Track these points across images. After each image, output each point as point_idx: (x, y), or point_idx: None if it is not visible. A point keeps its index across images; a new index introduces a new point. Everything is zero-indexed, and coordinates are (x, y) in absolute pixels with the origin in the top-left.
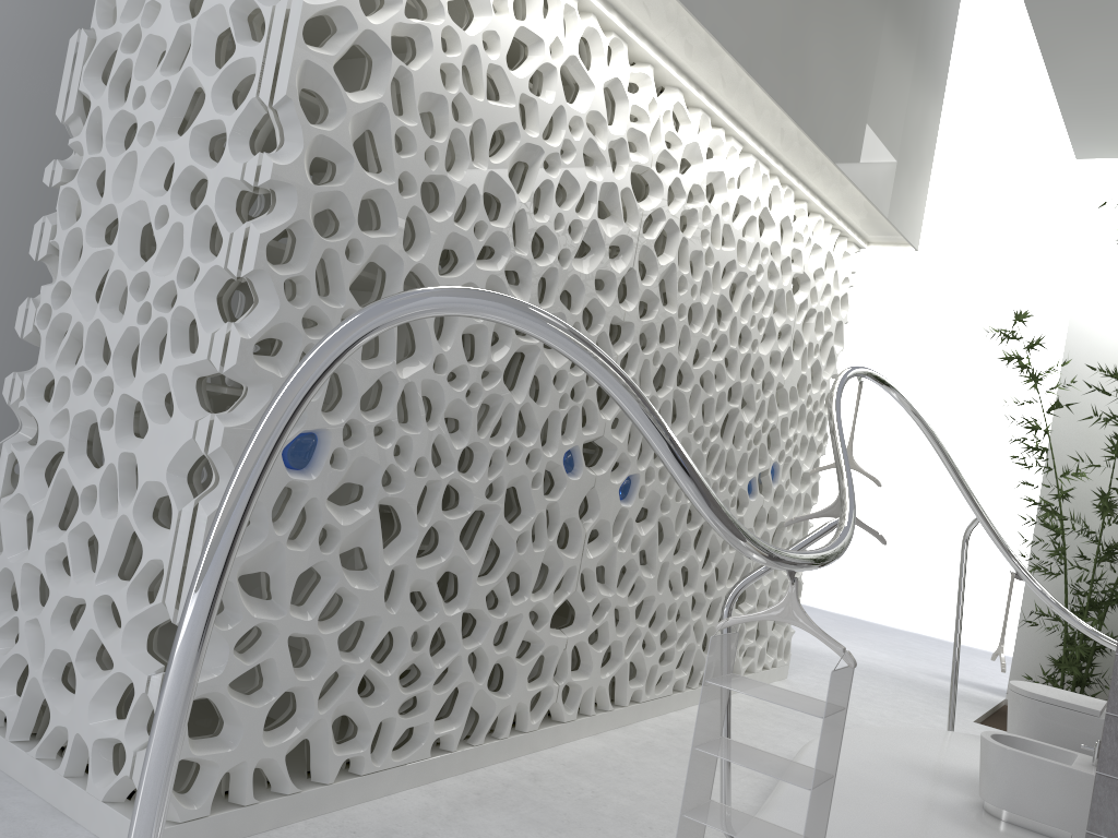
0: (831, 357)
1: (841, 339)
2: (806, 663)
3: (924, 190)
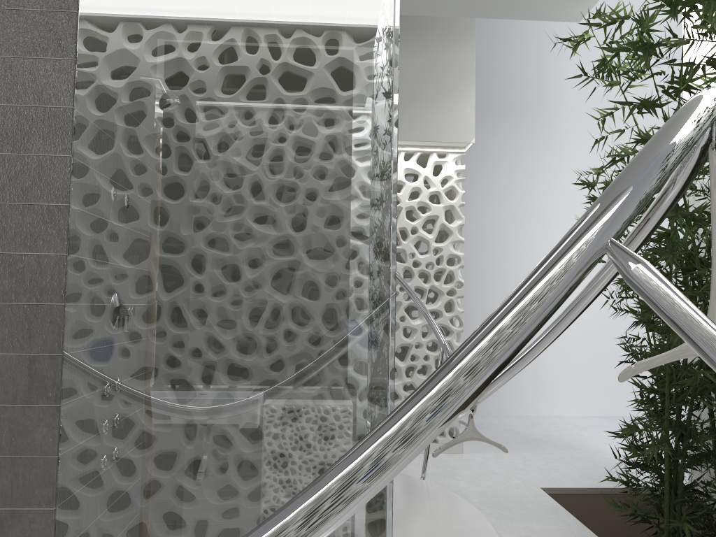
0: (448, 230)
1: (459, 216)
2: (530, 451)
3: (464, 102)
